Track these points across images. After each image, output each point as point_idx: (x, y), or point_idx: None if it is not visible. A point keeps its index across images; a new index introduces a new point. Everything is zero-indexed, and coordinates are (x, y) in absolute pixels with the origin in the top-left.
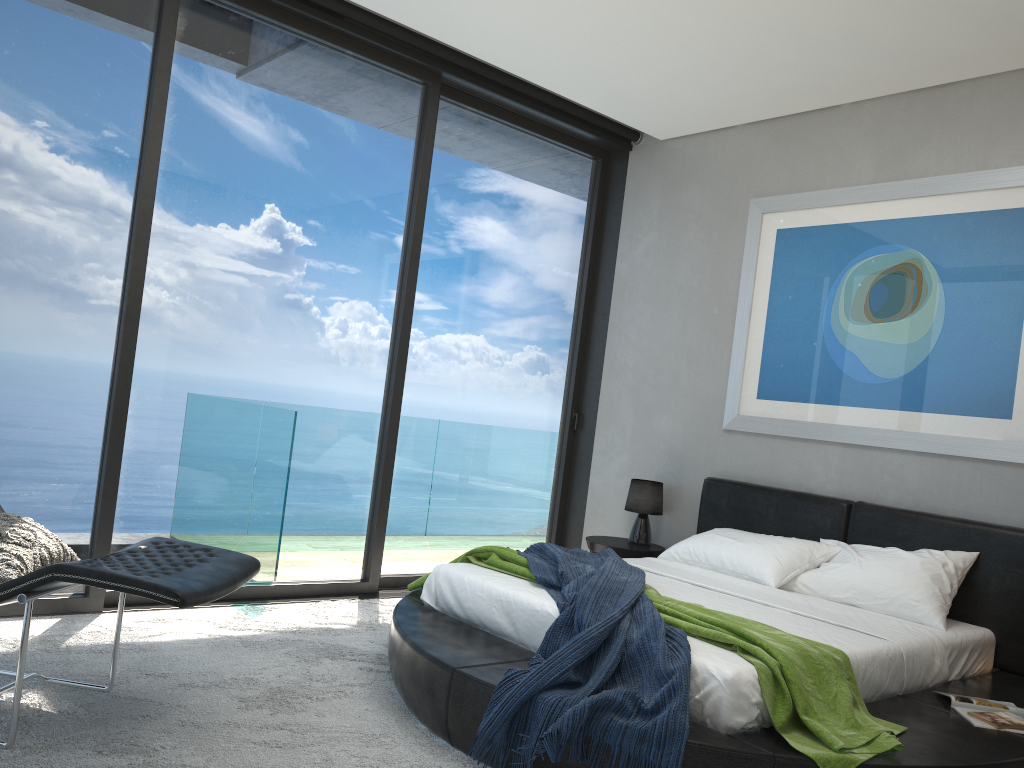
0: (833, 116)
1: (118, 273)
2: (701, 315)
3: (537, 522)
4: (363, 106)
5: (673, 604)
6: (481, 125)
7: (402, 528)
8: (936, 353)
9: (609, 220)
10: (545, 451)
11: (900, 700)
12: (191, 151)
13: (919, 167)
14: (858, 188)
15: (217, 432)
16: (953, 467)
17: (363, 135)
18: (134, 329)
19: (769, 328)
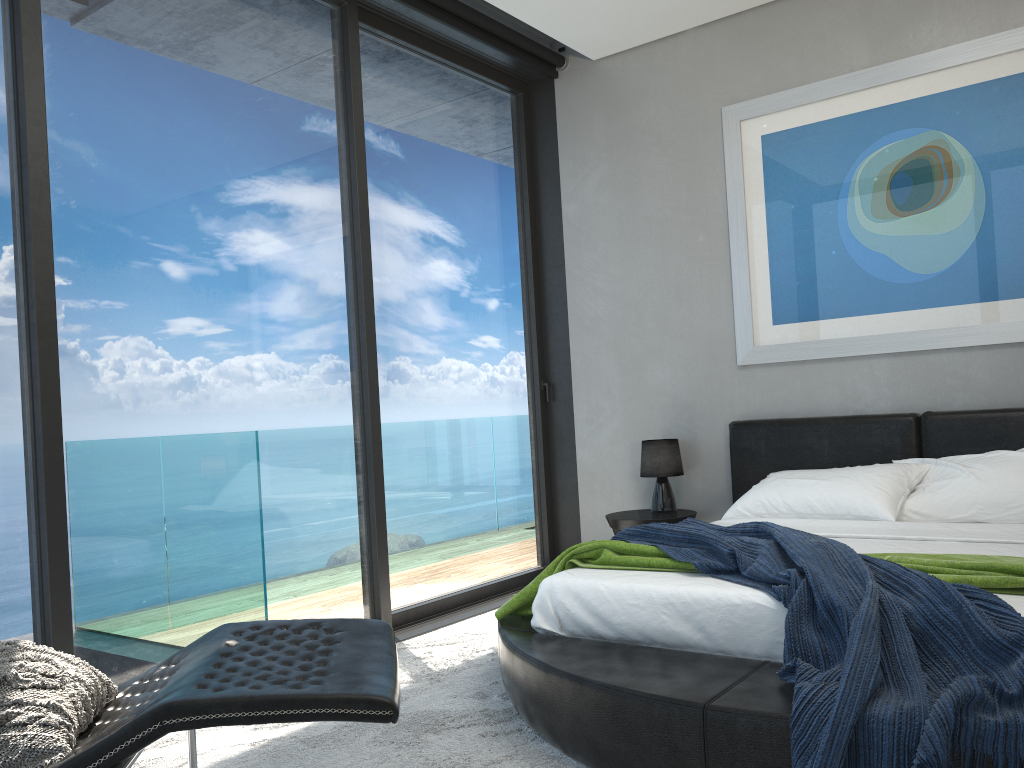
0: (806, 2)
1: (14, 270)
2: (684, 246)
3: (527, 514)
4: (276, 32)
5: (897, 558)
6: (400, 56)
7: (398, 551)
8: (984, 236)
9: (543, 160)
10: (521, 431)
11: None
12: (78, 95)
13: (922, 41)
14: (854, 75)
15: (176, 473)
16: None
17: (282, 69)
18: (52, 347)
19: (774, 245)
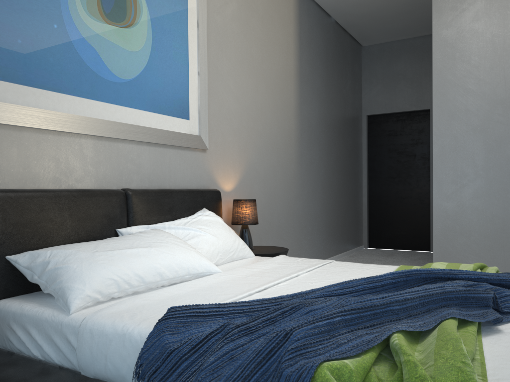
0: None
1: None
2: None
3: None
4: None
5: None
6: None
7: None
8: (152, 65)
9: None
10: None
11: None
12: None
13: None
14: None
15: None
16: (166, 153)
17: None
18: None
19: None
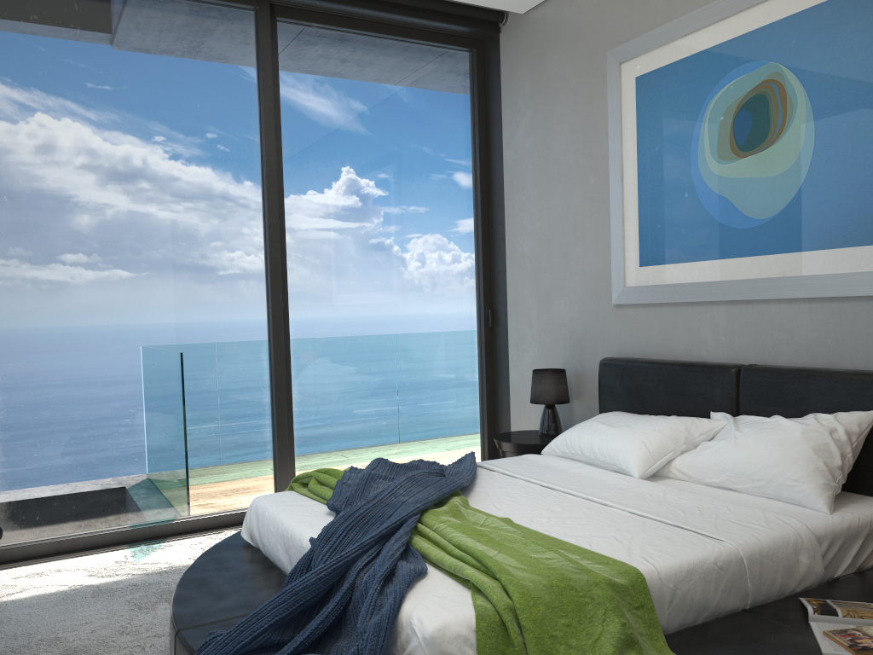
0: None
1: None
2: (580, 188)
3: (465, 423)
4: (188, 43)
5: (443, 527)
6: (331, 39)
7: (314, 449)
8: (811, 178)
9: (492, 109)
10: (462, 352)
11: (740, 618)
12: (8, 121)
13: None
14: (706, 8)
15: (89, 385)
16: (846, 310)
17: (193, 72)
18: None
19: (641, 187)
